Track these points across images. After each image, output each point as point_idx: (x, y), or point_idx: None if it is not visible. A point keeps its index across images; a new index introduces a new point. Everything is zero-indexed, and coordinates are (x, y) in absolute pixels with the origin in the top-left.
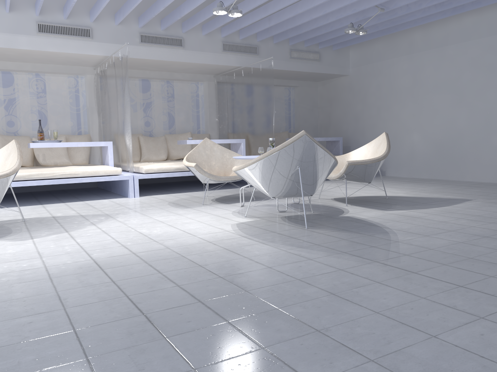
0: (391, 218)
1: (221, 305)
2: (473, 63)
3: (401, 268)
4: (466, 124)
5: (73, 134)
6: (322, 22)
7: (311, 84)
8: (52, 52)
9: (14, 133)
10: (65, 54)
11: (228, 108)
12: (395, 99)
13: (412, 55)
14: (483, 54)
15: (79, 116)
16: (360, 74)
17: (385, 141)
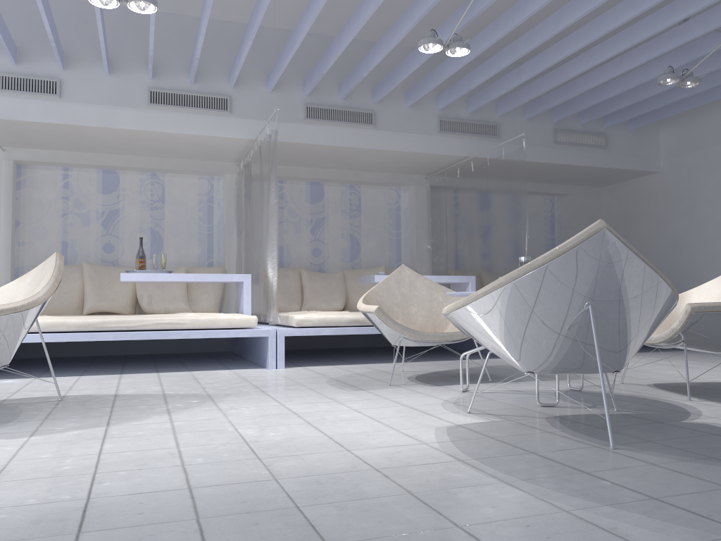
0: None
1: None
2: None
3: None
4: None
5: (199, 266)
6: (612, 72)
7: (591, 190)
8: (169, 133)
9: (112, 262)
10: (189, 136)
11: (447, 226)
12: None
13: None
14: None
15: (211, 237)
16: (681, 168)
17: None
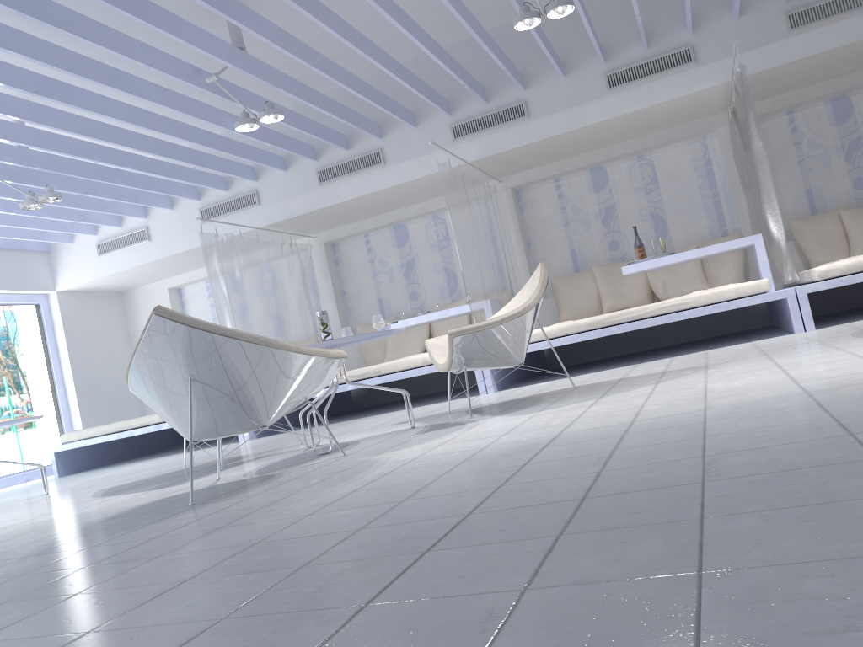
0: None
1: (603, 507)
2: None
3: None
4: None
5: (712, 239)
6: None
7: None
8: (636, 111)
9: (621, 259)
10: (658, 106)
11: None
12: None
13: None
14: None
15: (718, 204)
16: None
17: None
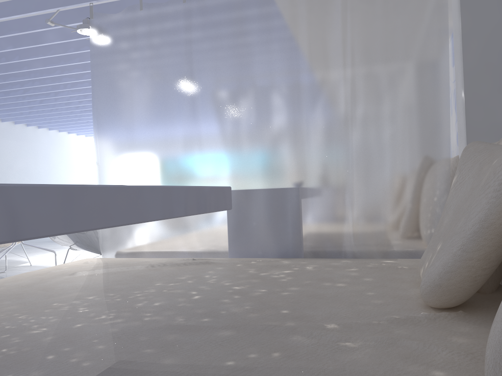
0: None
1: None
2: None
3: None
4: None
5: None
6: None
7: None
8: None
9: None
10: None
11: (338, 74)
12: None
13: None
14: None
15: None
16: None
17: None
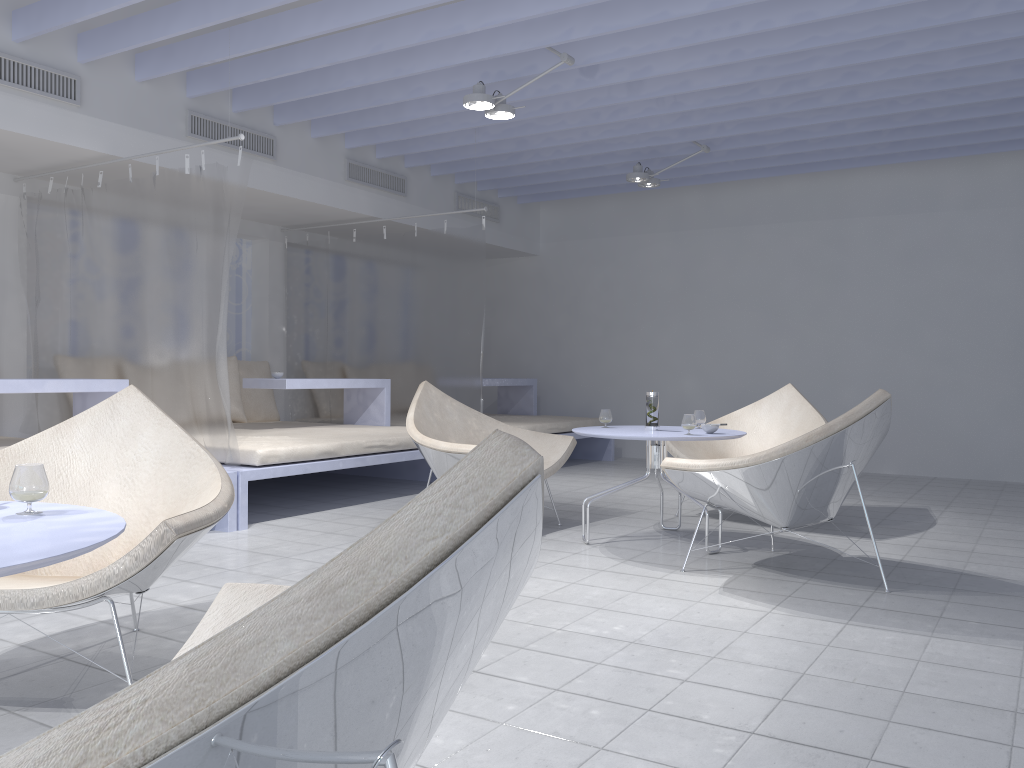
0: (942, 556)
1: None
2: (802, 261)
3: None
4: (790, 366)
5: None
6: (570, 151)
7: None
8: None
9: None
10: (3, 134)
11: (330, 306)
12: (644, 310)
13: (682, 233)
14: (820, 247)
15: None
16: (565, 256)
17: (804, 402)
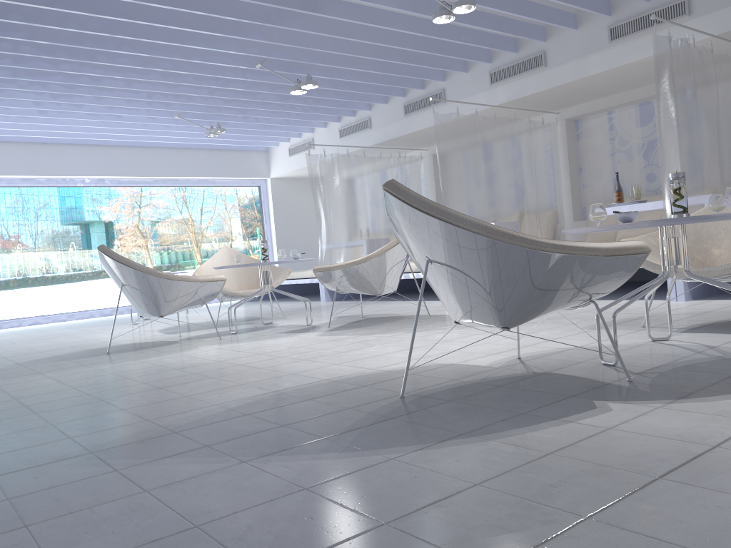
0: (599, 447)
1: (2, 412)
2: None
3: (32, 468)
4: None
5: None
6: None
7: None
8: (633, 62)
9: (655, 191)
10: None
11: None
12: None
13: None
14: None
15: None
16: None
17: None
